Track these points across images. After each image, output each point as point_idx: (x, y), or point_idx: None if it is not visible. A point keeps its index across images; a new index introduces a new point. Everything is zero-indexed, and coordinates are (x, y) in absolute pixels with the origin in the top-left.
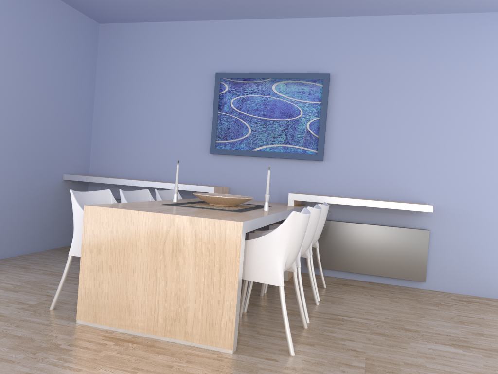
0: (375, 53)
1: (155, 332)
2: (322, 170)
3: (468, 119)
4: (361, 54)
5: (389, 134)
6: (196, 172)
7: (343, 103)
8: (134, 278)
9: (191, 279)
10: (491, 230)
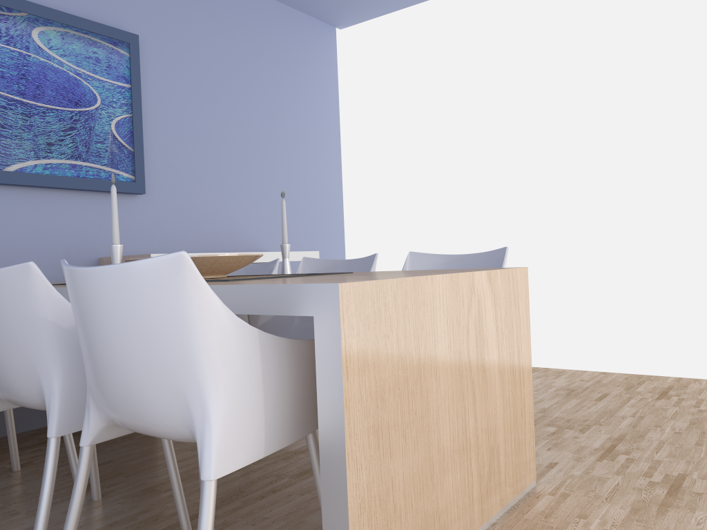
0: (191, 22)
1: (472, 528)
2: (139, 211)
3: (293, 141)
4: (173, 17)
5: (222, 154)
6: None
7: (157, 95)
8: (439, 435)
9: (498, 389)
10: None
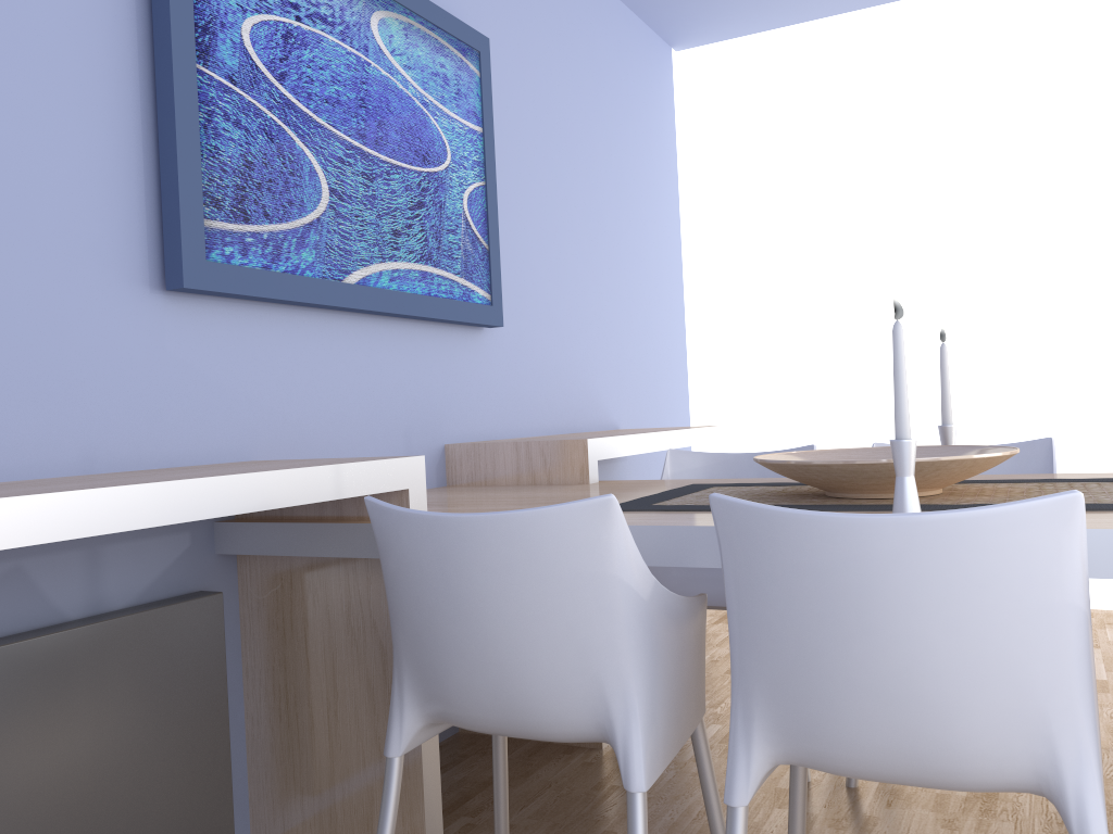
0: (532, 22)
1: None
2: (485, 358)
3: (637, 235)
4: (513, 11)
5: (569, 257)
6: (89, 402)
7: (499, 149)
8: None
9: None
10: None
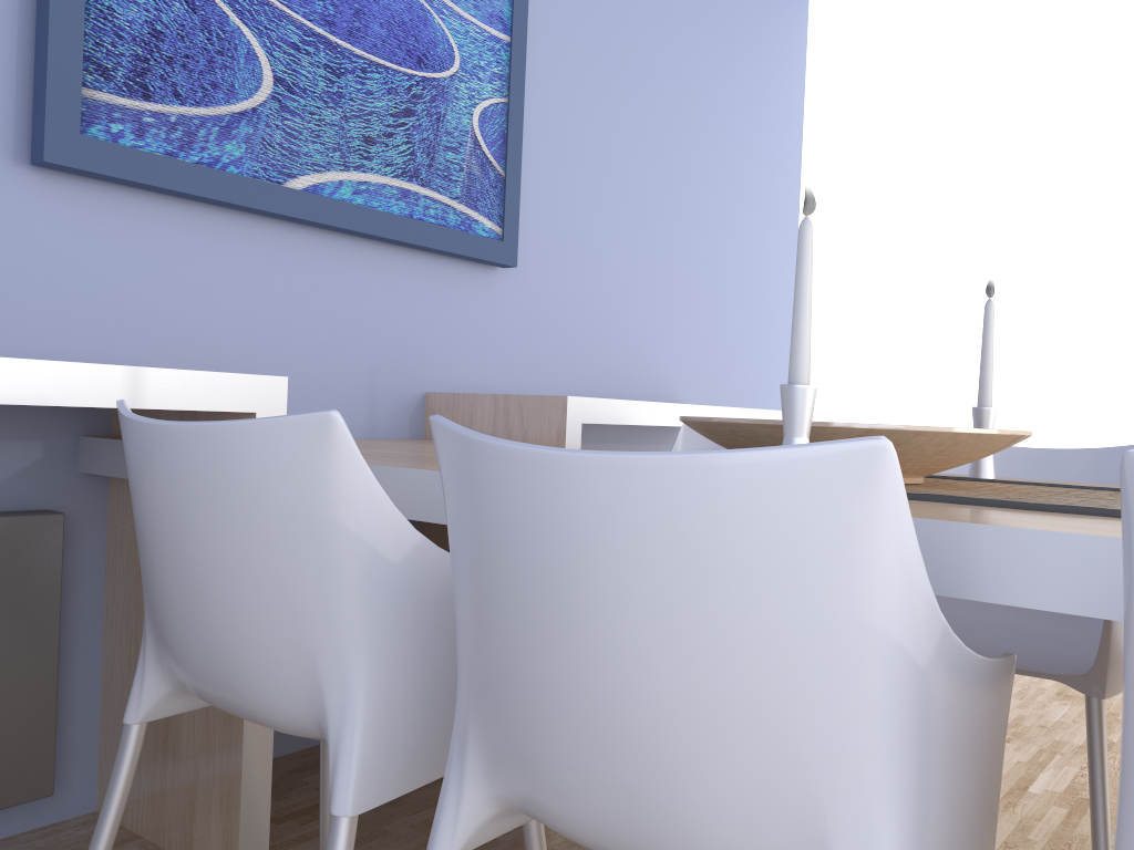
0: None
1: None
2: (496, 303)
3: (735, 192)
4: None
5: (631, 203)
6: None
7: (542, 68)
8: None
9: None
10: None
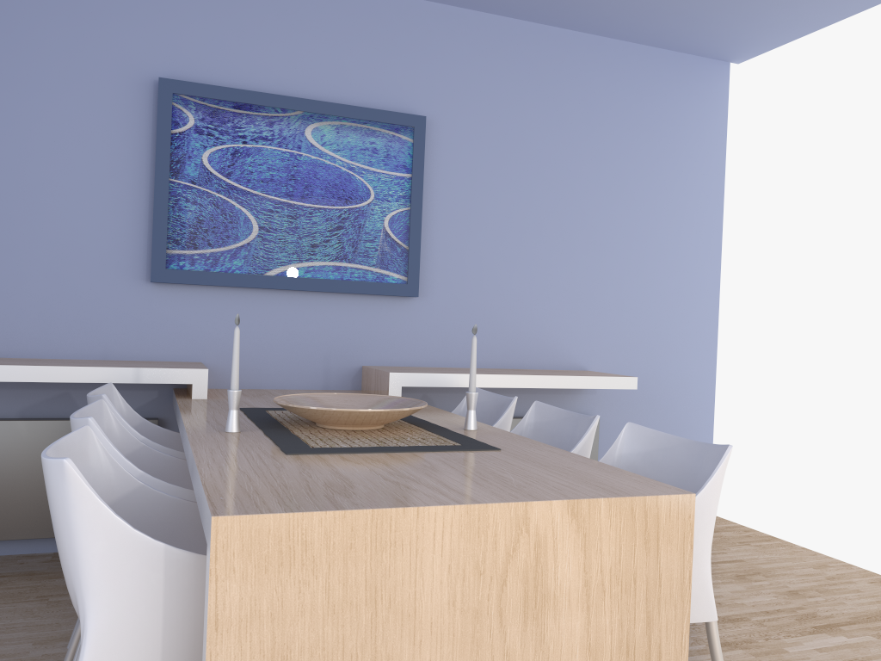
0: (501, 89)
1: None
2: (413, 316)
3: (640, 224)
4: (477, 87)
5: (529, 246)
6: (107, 330)
7: (447, 181)
8: None
9: None
10: (673, 407)
